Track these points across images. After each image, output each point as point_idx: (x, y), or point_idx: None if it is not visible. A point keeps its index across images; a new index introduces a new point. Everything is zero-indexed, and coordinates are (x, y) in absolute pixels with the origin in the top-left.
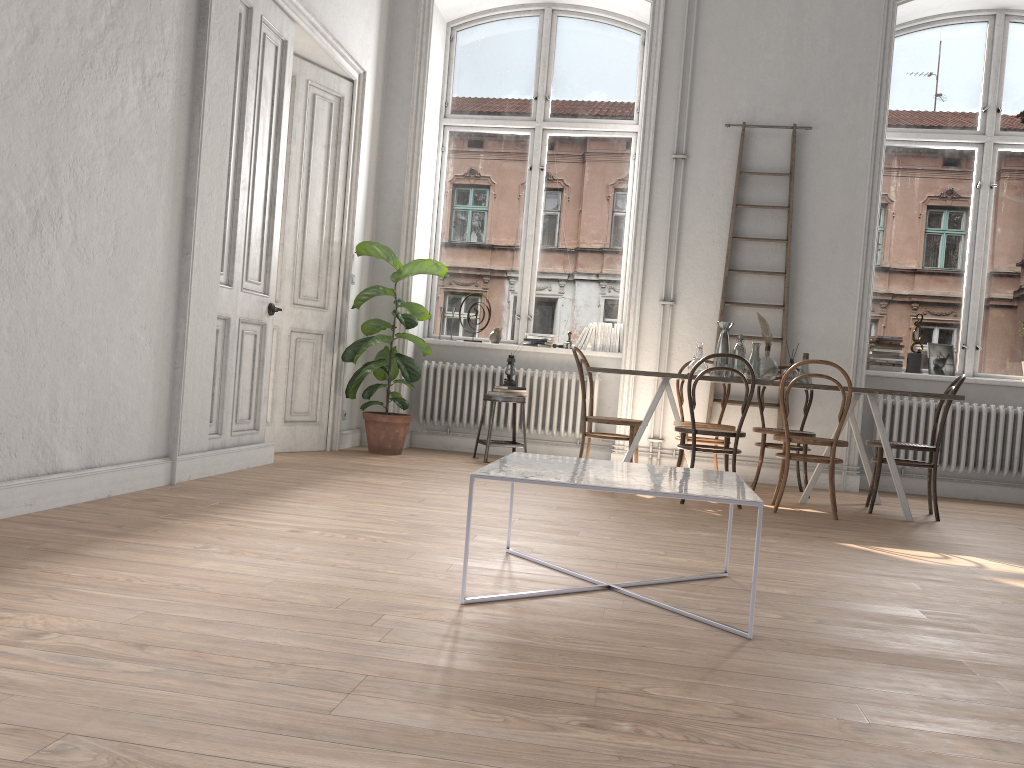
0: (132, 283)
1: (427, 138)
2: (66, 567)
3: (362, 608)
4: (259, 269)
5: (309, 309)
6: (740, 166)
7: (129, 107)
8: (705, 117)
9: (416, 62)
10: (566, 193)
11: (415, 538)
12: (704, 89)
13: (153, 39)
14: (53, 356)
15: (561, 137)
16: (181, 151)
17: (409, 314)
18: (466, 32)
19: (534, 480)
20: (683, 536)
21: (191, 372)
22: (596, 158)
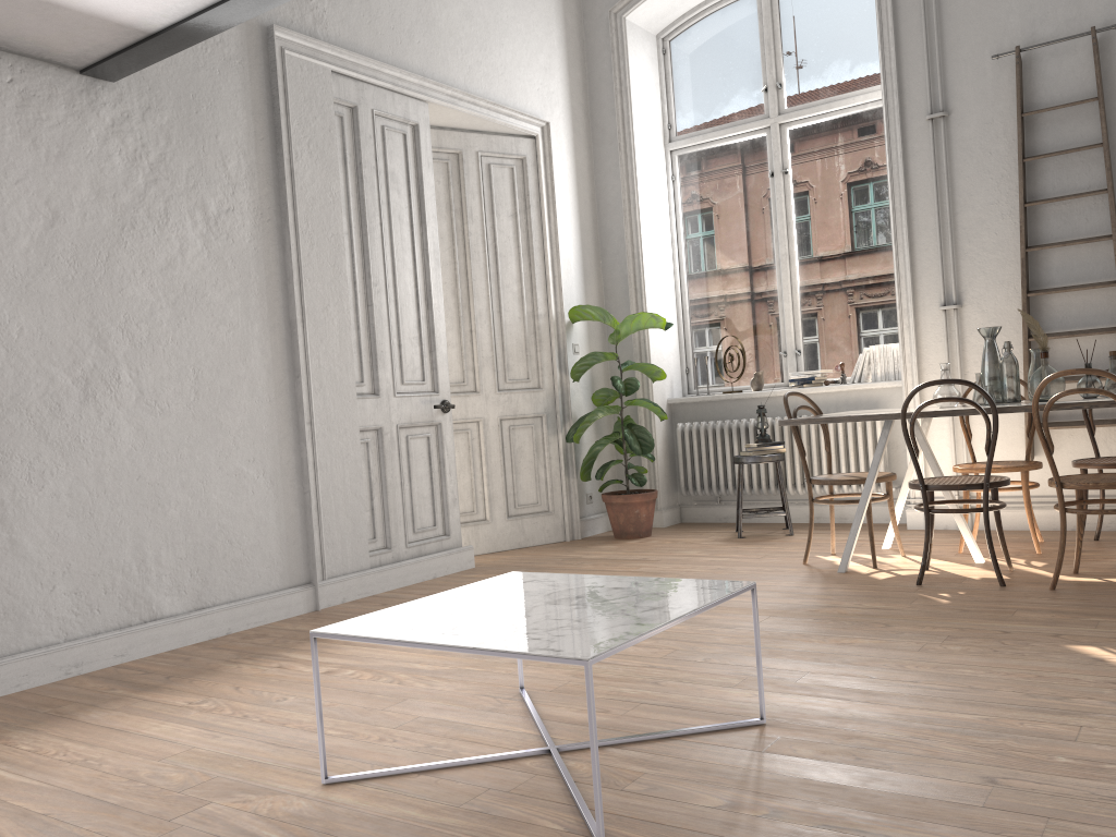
0: (227, 420)
1: (644, 172)
2: (32, 737)
3: (205, 792)
4: (421, 368)
5: (519, 392)
6: (1020, 106)
7: (192, 252)
8: (964, 54)
9: (616, 92)
10: (819, 194)
11: (445, 675)
12: (957, 19)
13: (213, 178)
14: (132, 510)
15: (803, 128)
16: (274, 277)
17: (631, 378)
18: (679, 38)
19: (363, 637)
20: (820, 648)
21: (330, 493)
22: (849, 142)
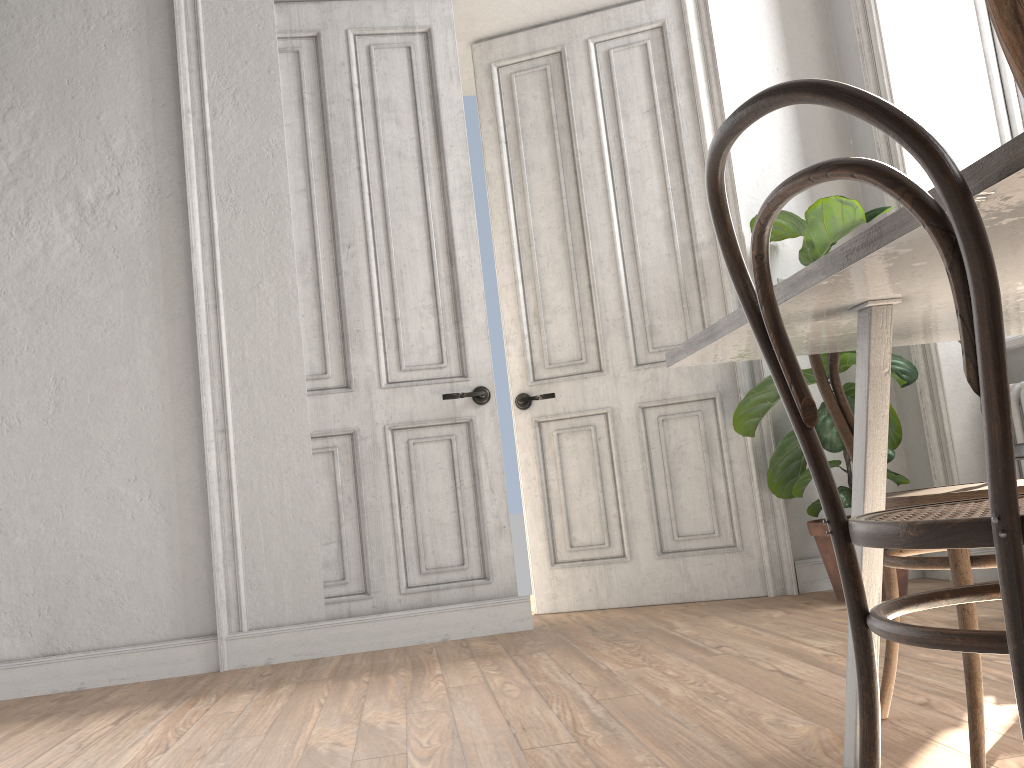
0: (99, 434)
1: None
2: None
3: None
4: (439, 346)
5: None
6: None
7: (59, 249)
8: None
9: None
10: None
11: None
12: None
13: (92, 163)
14: None
15: None
16: (176, 259)
17: None
18: None
19: None
20: None
21: (258, 518)
22: None
